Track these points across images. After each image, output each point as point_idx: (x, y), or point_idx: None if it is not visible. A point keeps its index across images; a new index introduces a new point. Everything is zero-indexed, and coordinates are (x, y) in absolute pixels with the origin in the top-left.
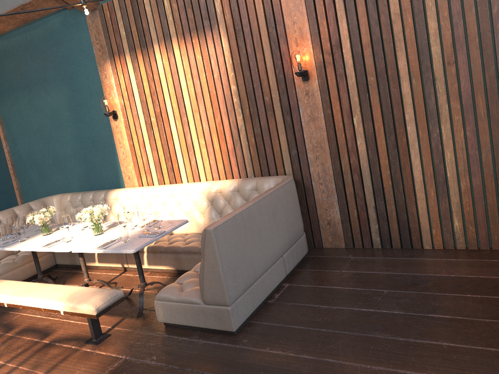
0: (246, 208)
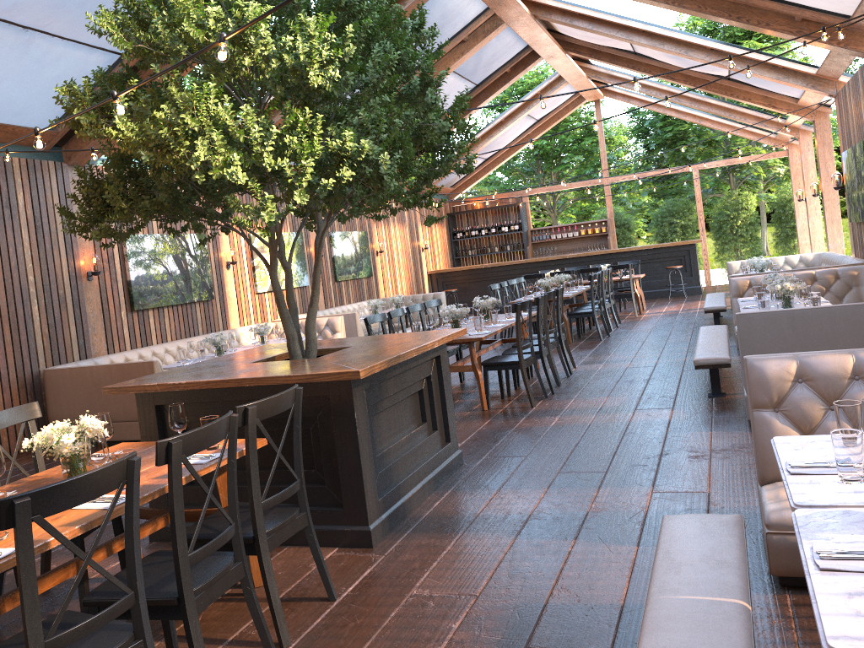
0: None
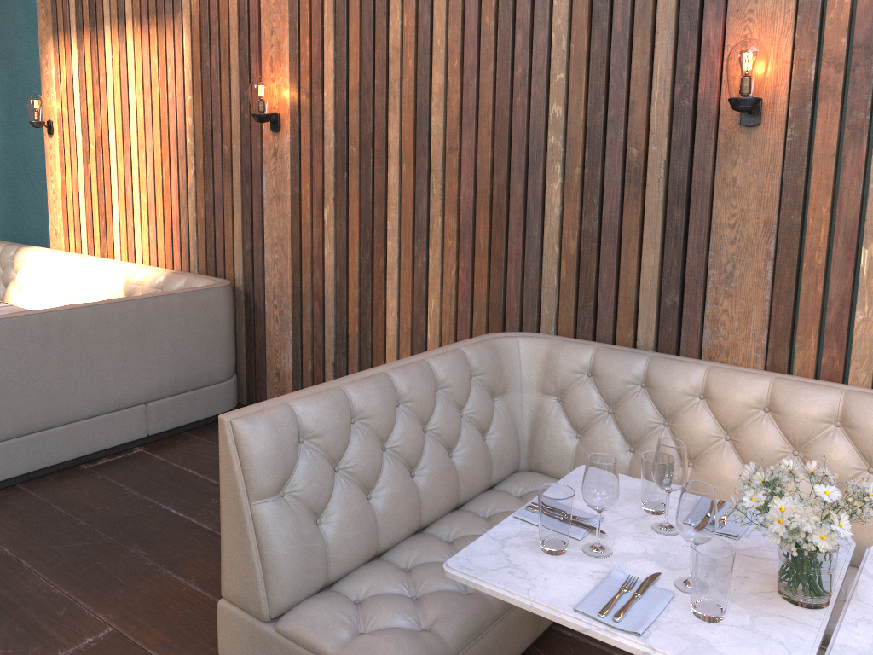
0: (63, 310)
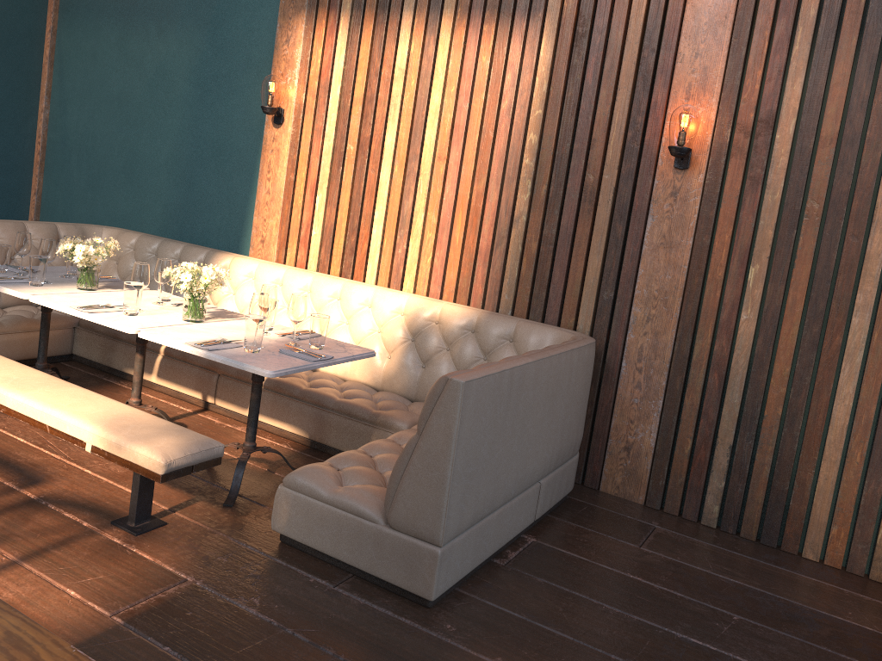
0: (521, 366)
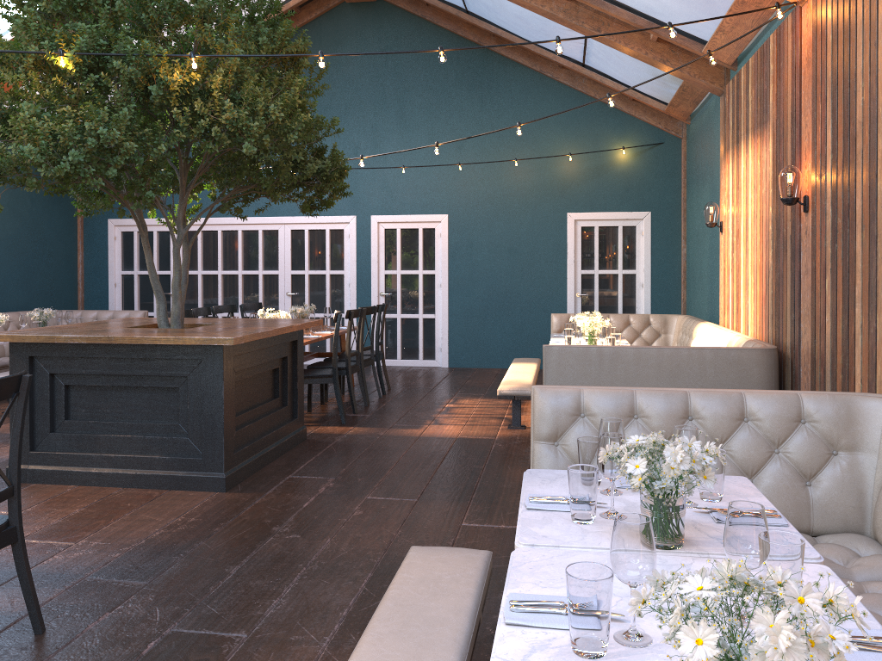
0: (613, 347)
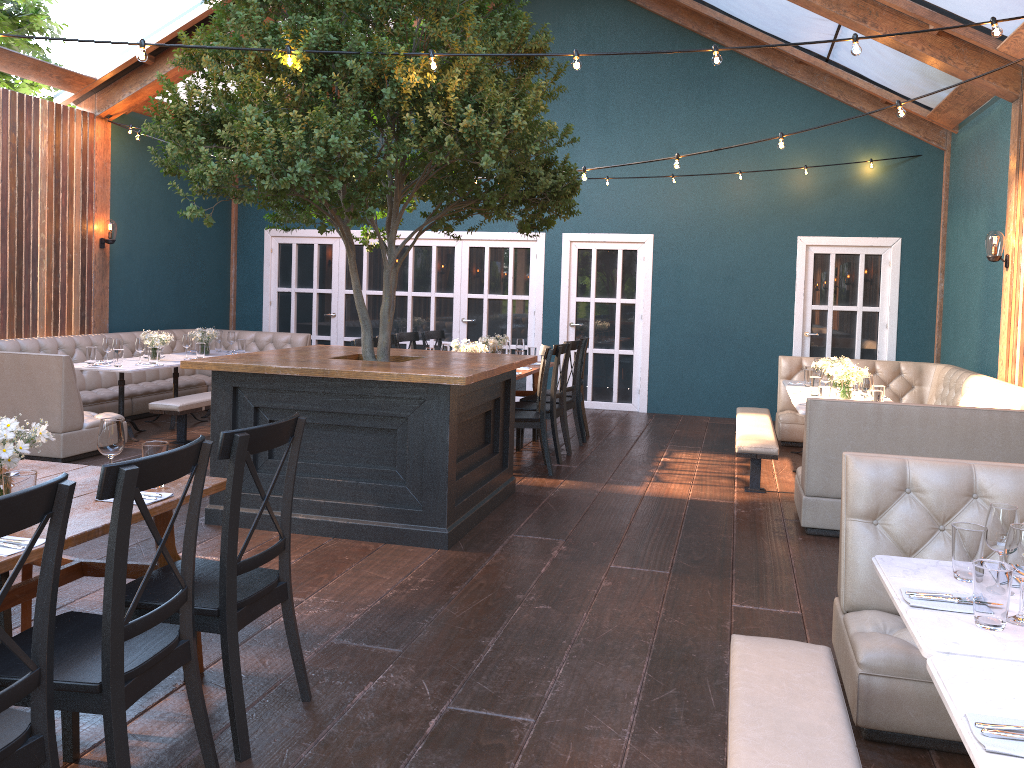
0: (894, 405)
